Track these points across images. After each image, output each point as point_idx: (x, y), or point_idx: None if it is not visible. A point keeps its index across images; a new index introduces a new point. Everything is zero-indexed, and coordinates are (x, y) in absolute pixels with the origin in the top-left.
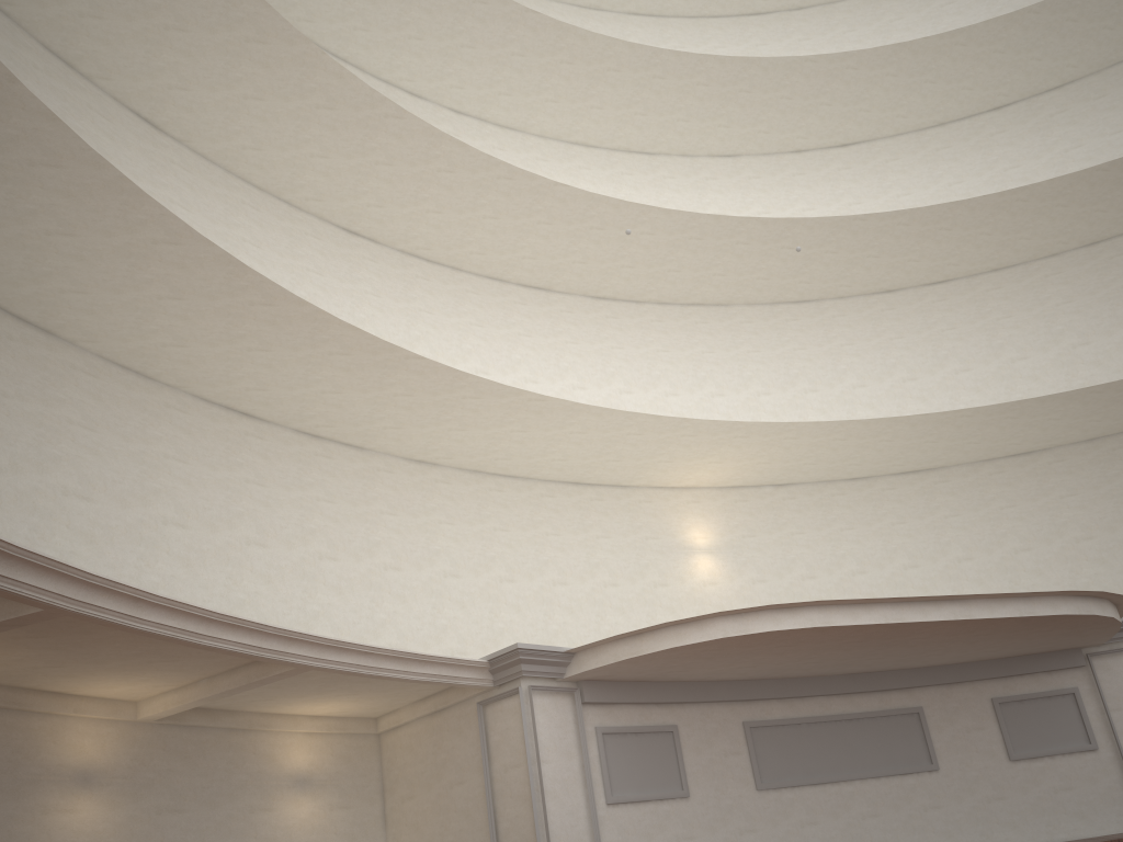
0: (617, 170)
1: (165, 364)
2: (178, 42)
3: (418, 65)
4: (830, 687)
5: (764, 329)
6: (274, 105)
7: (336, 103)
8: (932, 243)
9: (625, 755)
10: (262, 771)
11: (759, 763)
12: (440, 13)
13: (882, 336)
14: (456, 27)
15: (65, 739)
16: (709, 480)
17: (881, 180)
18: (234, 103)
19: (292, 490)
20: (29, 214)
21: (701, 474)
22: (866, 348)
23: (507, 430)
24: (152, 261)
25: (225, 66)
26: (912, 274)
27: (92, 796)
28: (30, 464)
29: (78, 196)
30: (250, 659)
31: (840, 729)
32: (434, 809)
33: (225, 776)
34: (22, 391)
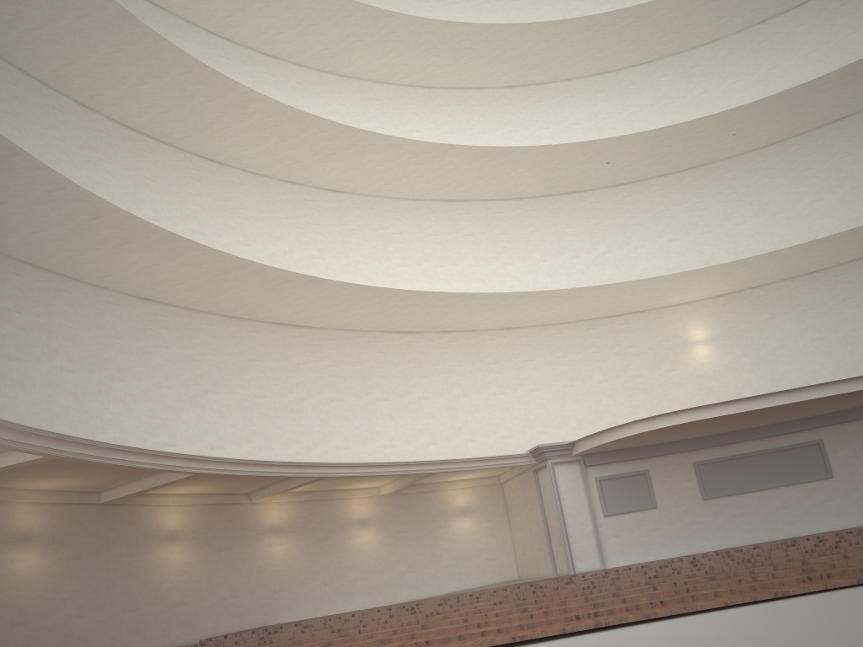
0: (624, 84)
1: (362, 324)
2: (334, 158)
3: (475, 74)
4: (753, 435)
5: (741, 174)
6: (388, 165)
7: (418, 154)
8: (858, 85)
9: (615, 490)
10: (443, 509)
11: (704, 484)
12: (477, 46)
13: (834, 157)
14: (490, 48)
15: (352, 507)
16: (700, 296)
17: (831, 26)
18: (369, 171)
19: (438, 365)
20: (286, 296)
21: (691, 295)
22: (822, 169)
23: (548, 306)
24: (339, 296)
25: (359, 159)
26: (853, 105)
27: (367, 529)
28: (314, 392)
29: (301, 287)
30: (407, 475)
31: (762, 459)
32: (526, 521)
33: (425, 513)
34: (305, 360)
